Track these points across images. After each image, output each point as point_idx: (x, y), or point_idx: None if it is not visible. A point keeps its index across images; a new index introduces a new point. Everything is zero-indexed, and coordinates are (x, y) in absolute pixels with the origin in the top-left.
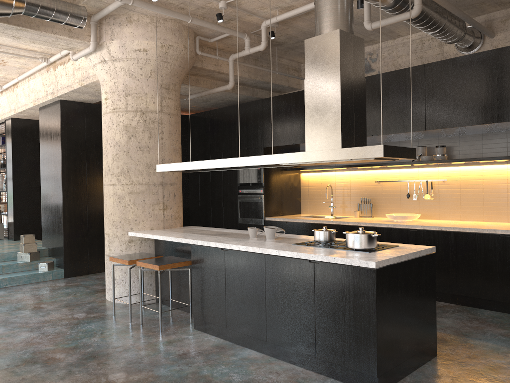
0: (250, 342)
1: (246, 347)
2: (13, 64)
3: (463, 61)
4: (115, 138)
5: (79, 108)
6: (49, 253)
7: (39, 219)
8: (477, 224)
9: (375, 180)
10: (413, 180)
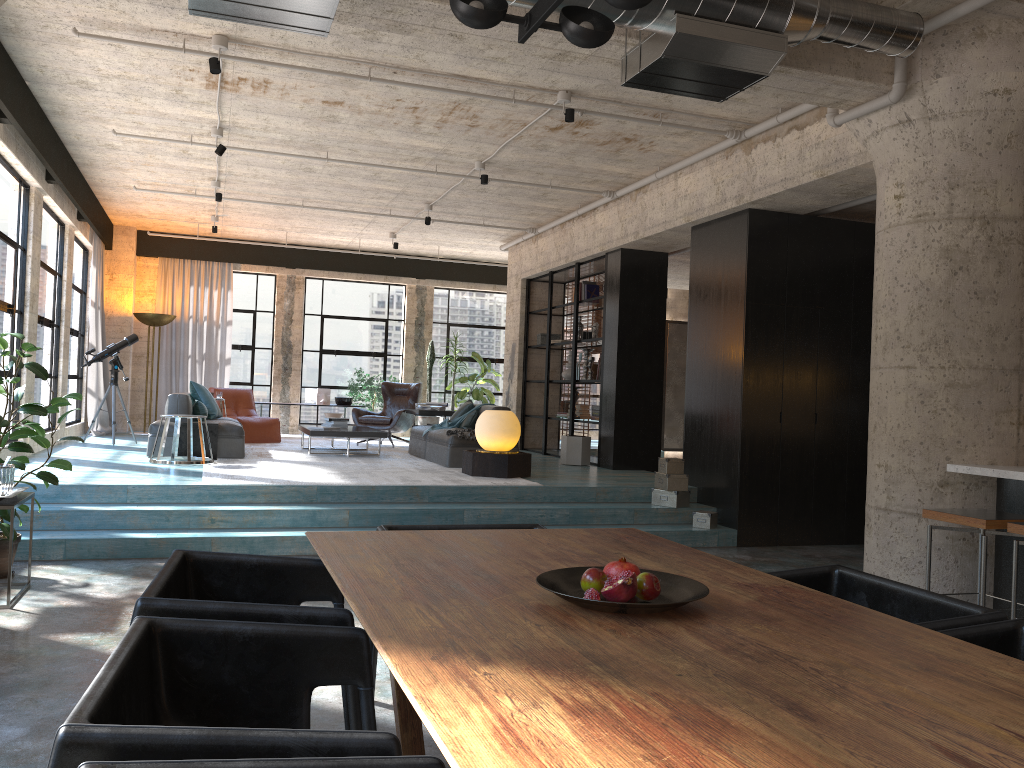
0: None
1: None
2: (663, 147)
3: None
4: (918, 274)
5: (779, 224)
6: (699, 496)
7: (653, 434)
8: None
9: None
10: None
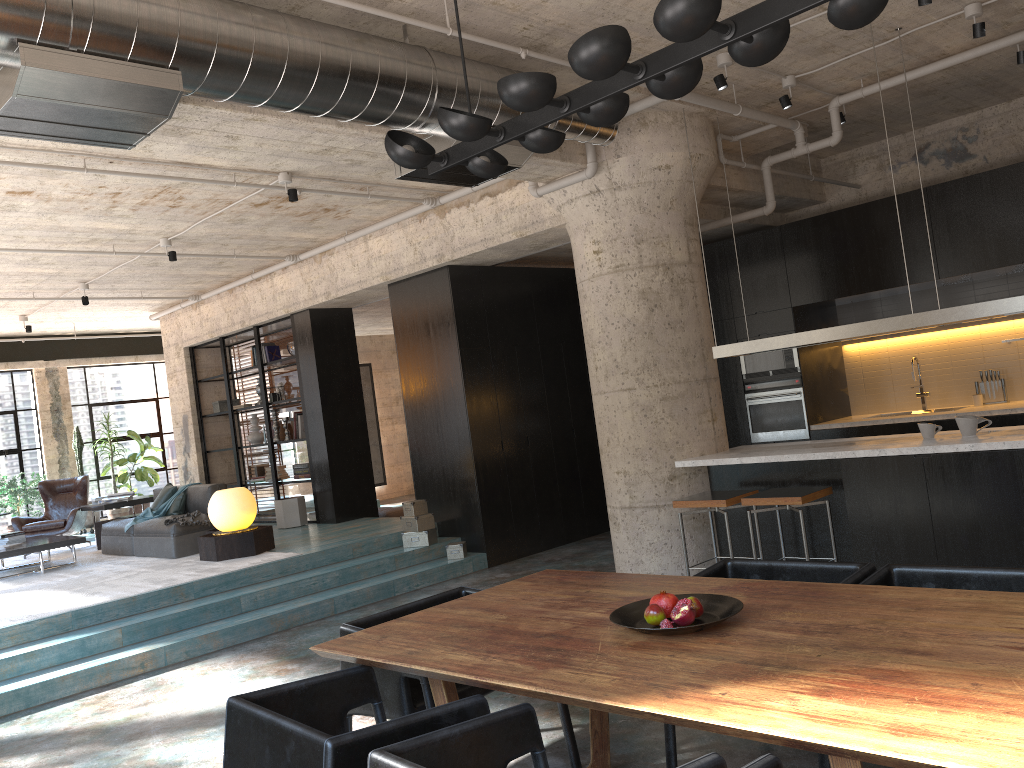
0: None
1: None
2: (358, 214)
3: None
4: (624, 313)
5: (473, 276)
6: (441, 530)
7: (367, 481)
8: None
9: (1002, 339)
10: None
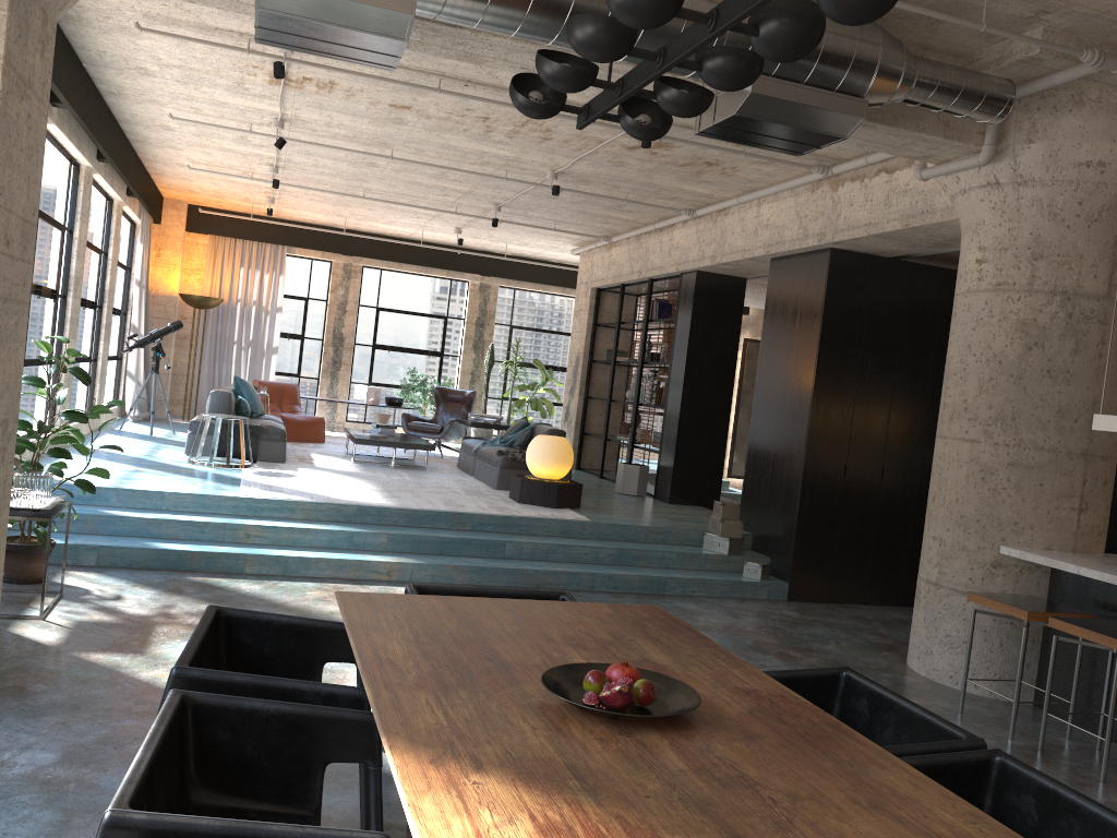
0: None
1: None
2: (747, 174)
3: None
4: (992, 345)
5: (861, 266)
6: (754, 543)
7: (715, 469)
8: None
9: None
10: None
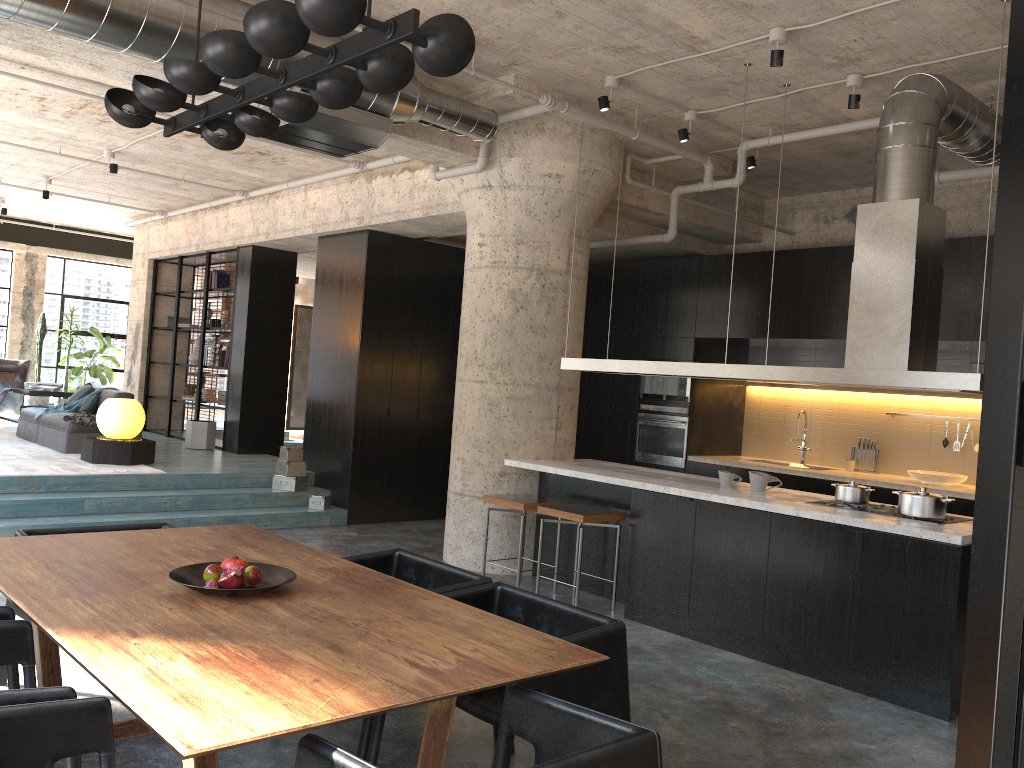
0: (730, 641)
1: (723, 648)
2: (295, 164)
3: None
4: (492, 308)
5: (394, 245)
6: (316, 480)
7: (278, 420)
8: None
9: (887, 411)
10: (956, 418)
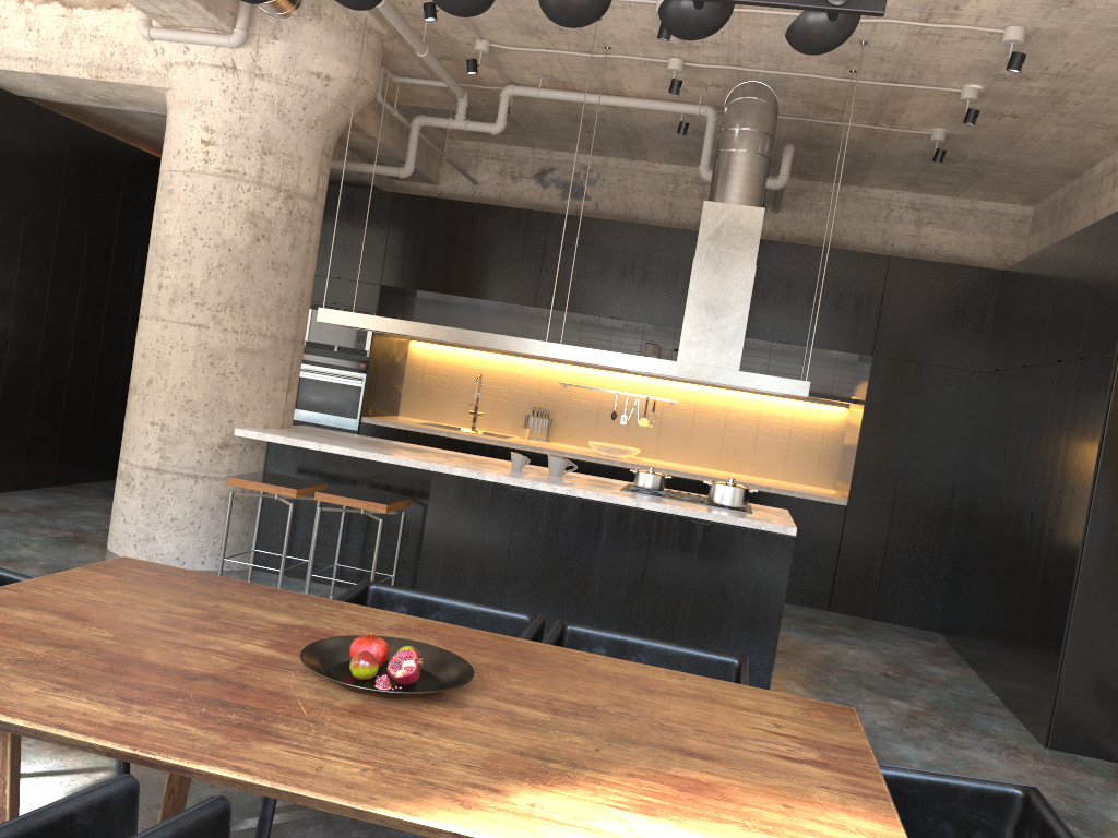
0: None
1: None
2: None
3: (769, 248)
4: (222, 232)
5: None
6: None
7: None
8: (723, 474)
9: (560, 381)
10: (625, 393)
